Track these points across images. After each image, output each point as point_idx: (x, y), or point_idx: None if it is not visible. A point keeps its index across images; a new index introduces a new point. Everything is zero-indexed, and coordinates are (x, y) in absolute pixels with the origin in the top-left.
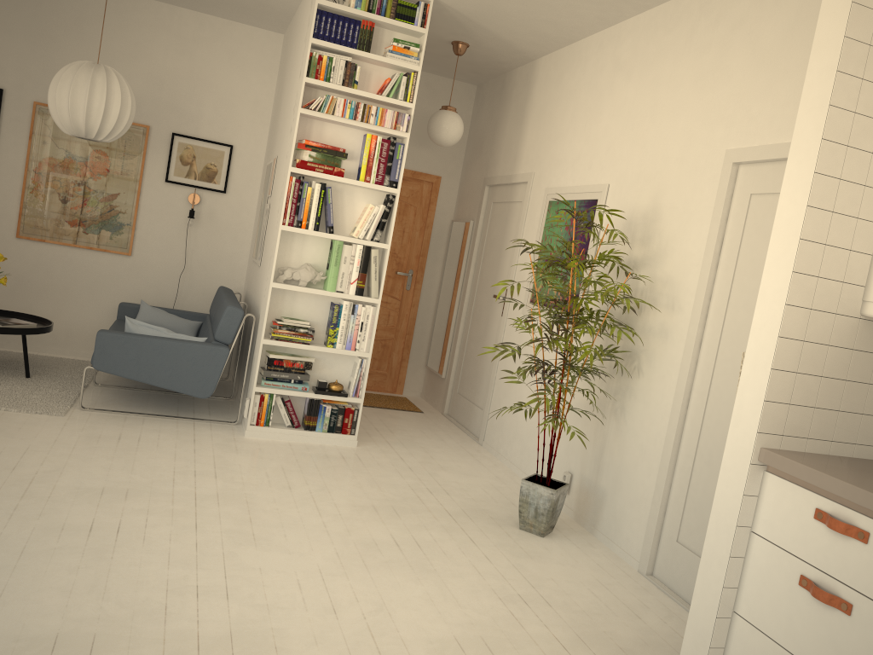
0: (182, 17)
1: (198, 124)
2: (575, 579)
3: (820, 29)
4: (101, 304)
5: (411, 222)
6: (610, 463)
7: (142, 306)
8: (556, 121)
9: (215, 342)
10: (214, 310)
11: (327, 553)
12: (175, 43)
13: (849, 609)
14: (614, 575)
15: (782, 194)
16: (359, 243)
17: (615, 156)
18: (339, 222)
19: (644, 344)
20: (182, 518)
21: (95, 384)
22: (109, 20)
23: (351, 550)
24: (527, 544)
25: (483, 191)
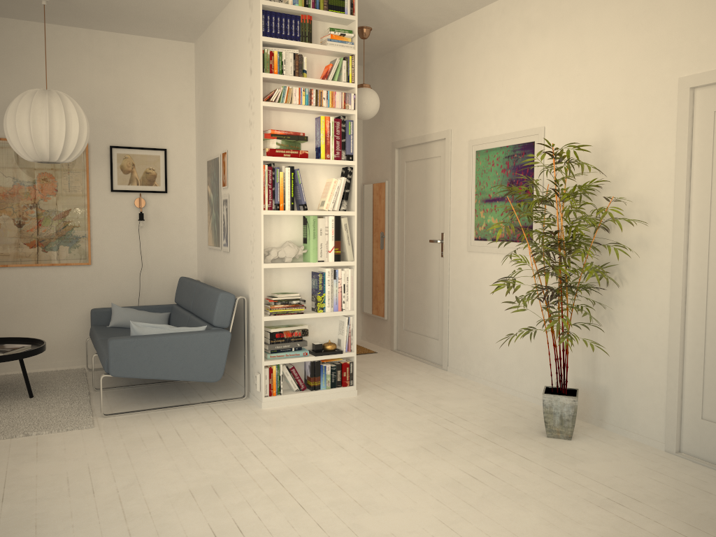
0: (100, 39)
1: (131, 134)
2: (631, 471)
3: None
4: (71, 314)
5: None
6: (607, 363)
7: (114, 309)
8: (466, 82)
9: (214, 328)
10: (189, 299)
11: (431, 502)
12: (98, 64)
13: None
14: (653, 459)
15: None
16: (330, 215)
17: (546, 102)
18: (307, 199)
19: (621, 256)
20: (283, 501)
21: (96, 389)
22: (33, 51)
23: (445, 493)
24: (566, 449)
25: (394, 153)
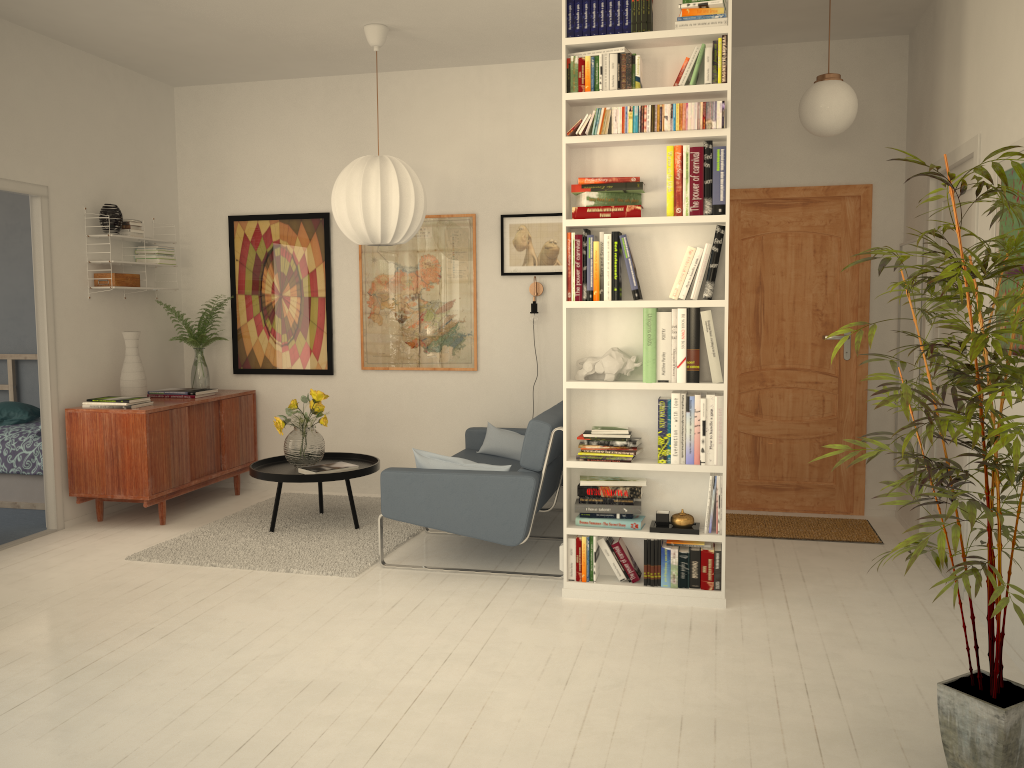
0: (491, 76)
1: (528, 197)
2: None
3: None
4: (455, 433)
5: (835, 260)
6: None
7: (488, 430)
8: (997, 37)
9: (521, 470)
10: None
11: None
12: (488, 109)
13: None
14: None
15: None
16: (679, 306)
17: None
18: (653, 281)
19: None
20: (371, 732)
21: (426, 531)
22: (417, 106)
23: None
24: None
25: (928, 188)
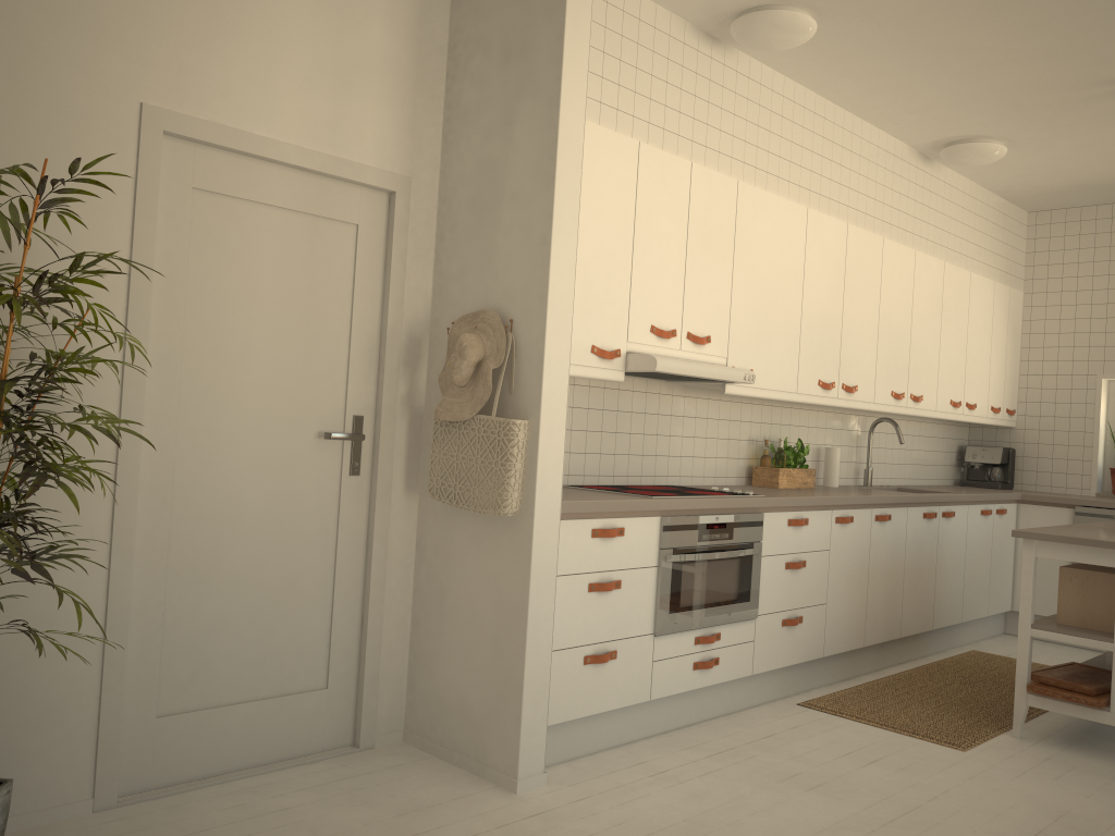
0: None
1: None
2: None
3: (564, 120)
4: None
5: None
6: None
7: None
8: None
9: None
10: None
11: None
12: None
13: (620, 584)
14: (135, 828)
15: (552, 269)
16: None
17: None
18: None
19: None
20: None
21: None
22: None
23: None
24: None
25: None
